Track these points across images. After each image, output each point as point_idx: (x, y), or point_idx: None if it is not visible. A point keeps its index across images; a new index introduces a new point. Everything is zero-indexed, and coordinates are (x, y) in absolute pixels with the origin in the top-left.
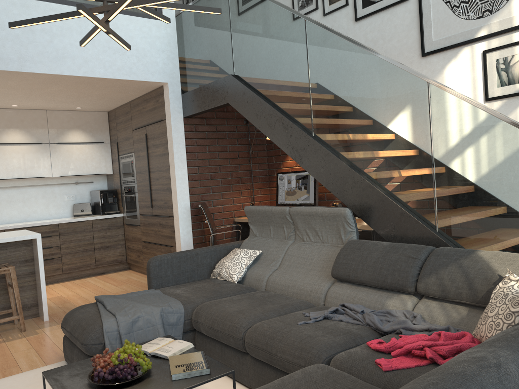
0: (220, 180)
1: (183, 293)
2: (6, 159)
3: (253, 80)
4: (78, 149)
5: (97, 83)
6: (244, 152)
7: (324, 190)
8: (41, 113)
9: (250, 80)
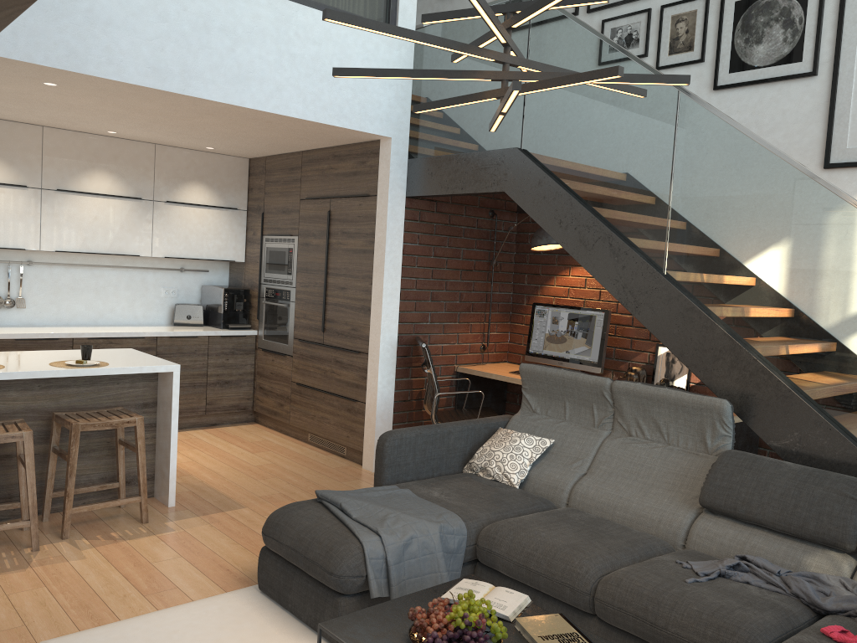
0: (444, 303)
1: (447, 498)
2: (84, 219)
3: (559, 165)
4: (197, 216)
5: (280, 124)
6: (482, 262)
7: (613, 342)
8: (147, 149)
9: (553, 163)
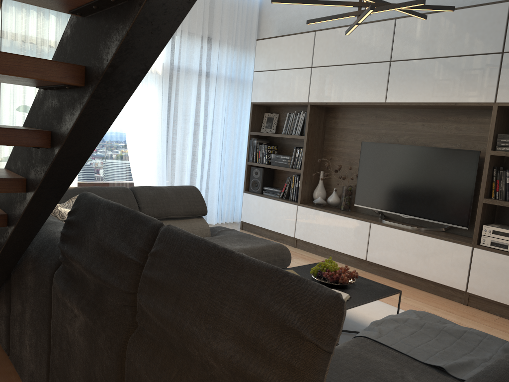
0: None
1: (390, 366)
2: None
3: None
4: None
5: None
6: None
7: None
8: None
9: None
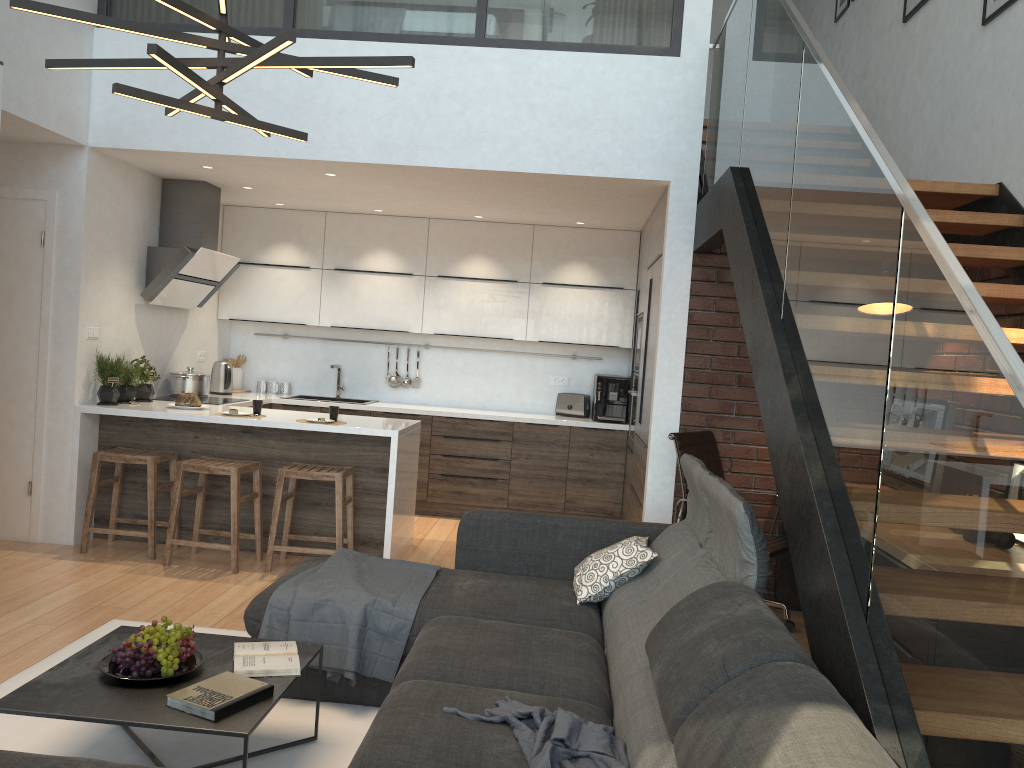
0: None
1: (463, 588)
2: (461, 303)
3: (751, 180)
4: (576, 297)
5: (546, 183)
6: None
7: None
8: (525, 230)
9: (749, 180)
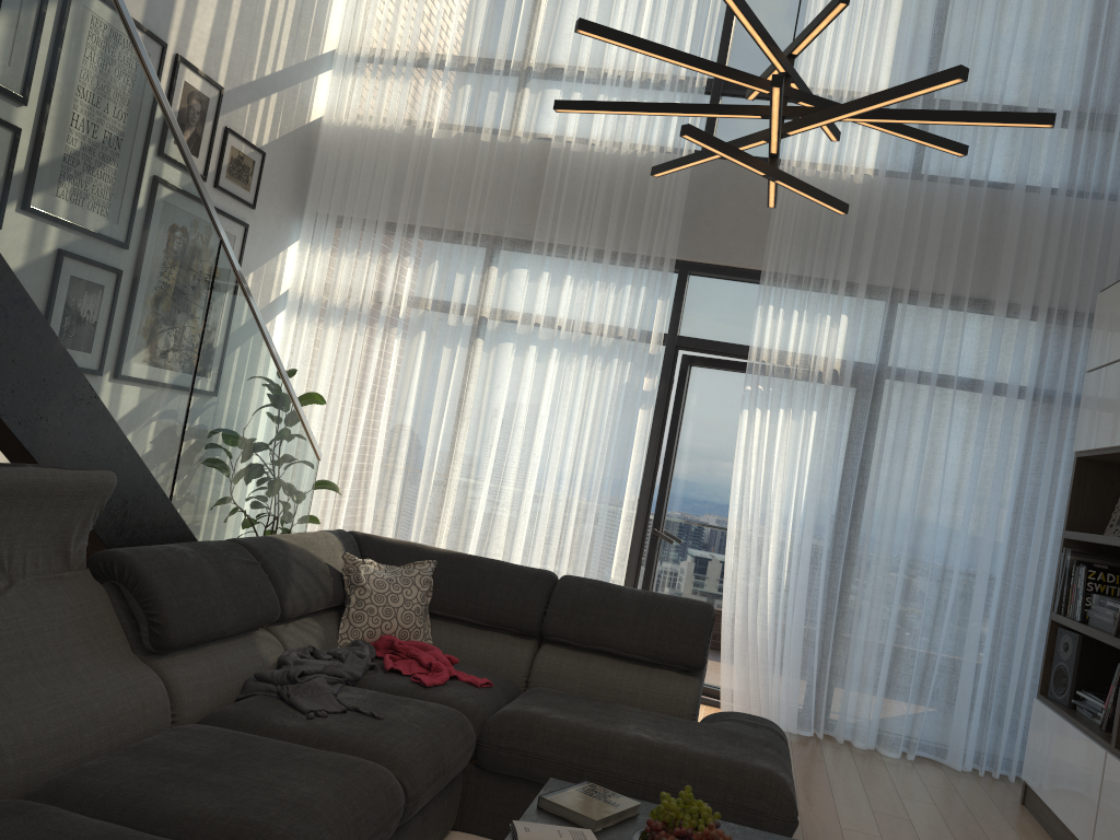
0: None
1: None
2: None
3: None
4: None
5: None
6: None
7: None
8: None
9: None
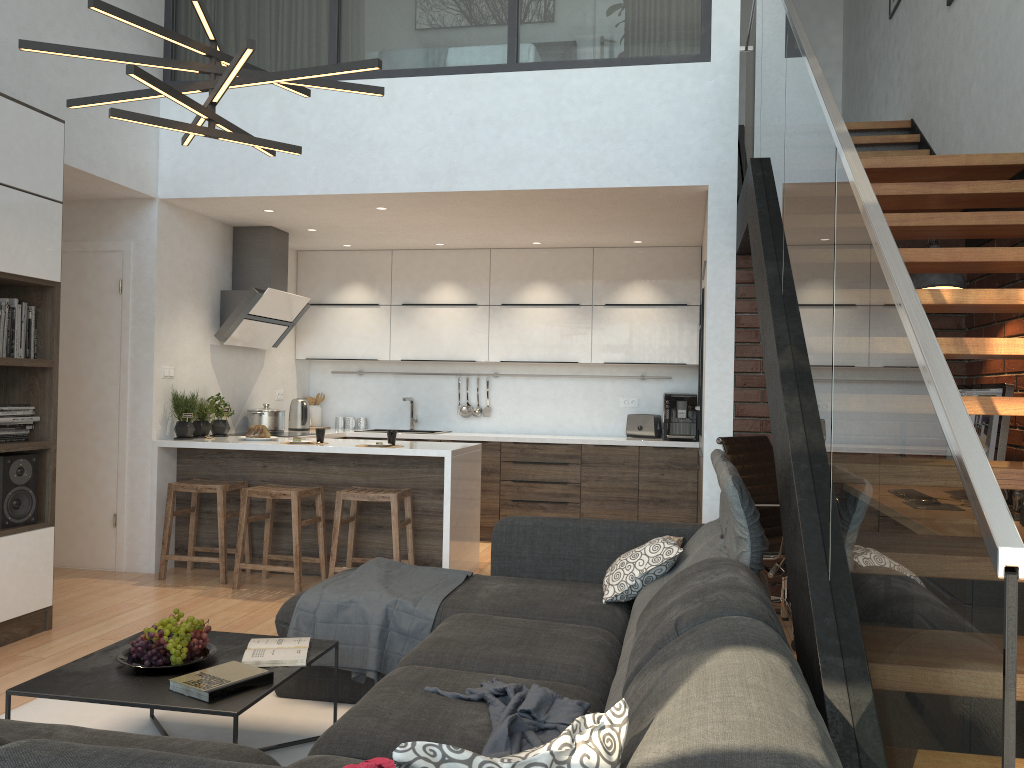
0: None
1: (490, 590)
2: (525, 329)
3: (765, 167)
4: (640, 316)
5: (587, 199)
6: None
7: None
8: (585, 254)
9: (764, 167)
